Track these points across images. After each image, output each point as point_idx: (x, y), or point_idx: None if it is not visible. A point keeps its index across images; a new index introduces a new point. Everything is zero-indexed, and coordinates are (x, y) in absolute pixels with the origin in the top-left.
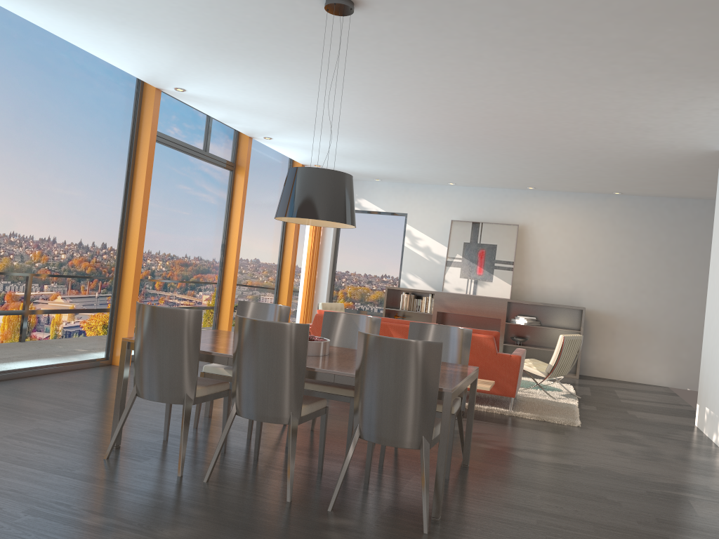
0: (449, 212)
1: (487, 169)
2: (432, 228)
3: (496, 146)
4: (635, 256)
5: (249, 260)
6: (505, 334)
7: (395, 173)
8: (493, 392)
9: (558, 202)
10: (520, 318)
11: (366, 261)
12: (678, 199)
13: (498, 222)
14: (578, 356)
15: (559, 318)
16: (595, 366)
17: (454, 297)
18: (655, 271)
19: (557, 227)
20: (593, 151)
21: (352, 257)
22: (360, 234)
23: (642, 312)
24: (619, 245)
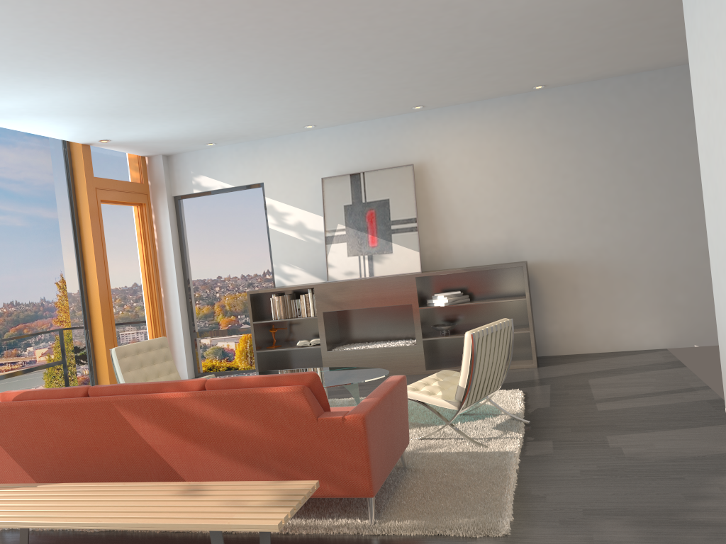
0: (318, 167)
1: (332, 88)
2: (301, 195)
3: (299, 32)
4: (583, 172)
5: (7, 304)
6: (426, 322)
7: (220, 128)
8: (332, 494)
9: (461, 120)
10: (439, 297)
11: (226, 260)
12: (627, 77)
13: (387, 167)
14: (511, 354)
15: (496, 283)
16: (560, 340)
17: (342, 286)
18: (615, 187)
19: (467, 155)
20: (460, 3)
21: (206, 259)
22: (209, 224)
23: (610, 250)
24: (558, 161)
